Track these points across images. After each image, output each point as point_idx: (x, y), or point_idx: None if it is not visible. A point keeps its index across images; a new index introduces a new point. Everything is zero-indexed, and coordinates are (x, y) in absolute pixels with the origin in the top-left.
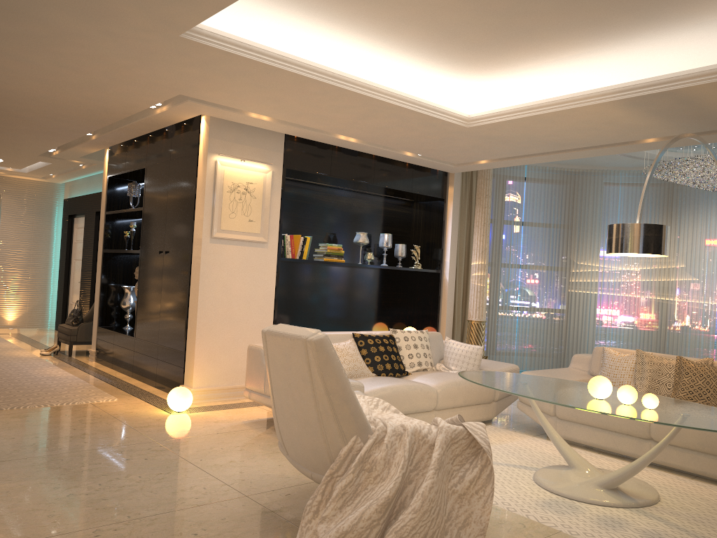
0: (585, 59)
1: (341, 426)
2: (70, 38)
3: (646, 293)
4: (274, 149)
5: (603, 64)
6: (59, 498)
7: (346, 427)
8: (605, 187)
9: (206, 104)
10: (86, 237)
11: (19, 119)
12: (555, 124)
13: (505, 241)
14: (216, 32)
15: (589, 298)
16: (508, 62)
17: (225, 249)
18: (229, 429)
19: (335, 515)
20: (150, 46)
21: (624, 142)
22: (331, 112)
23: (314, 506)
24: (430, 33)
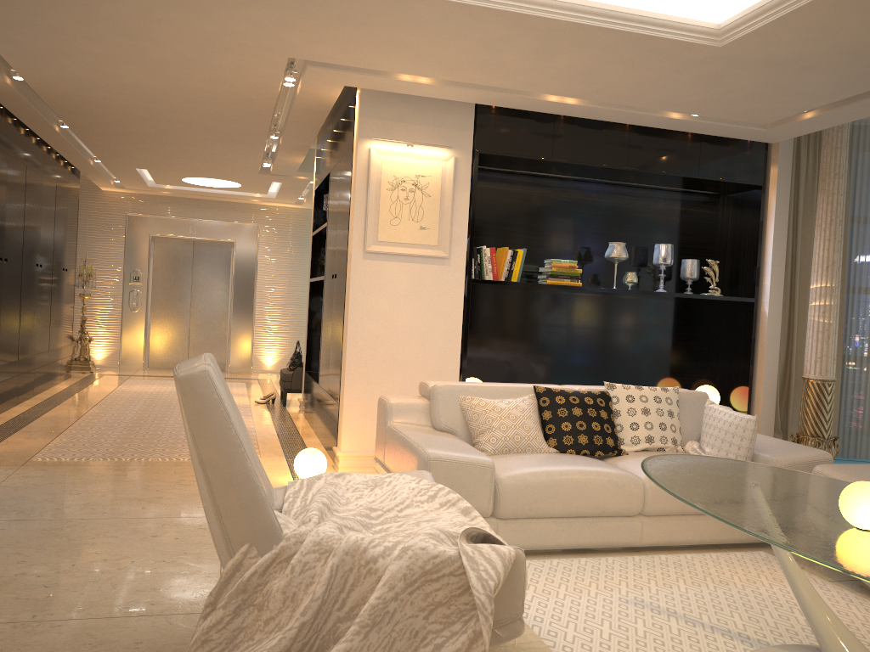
0: None
1: (224, 526)
2: None
3: None
4: (459, 127)
5: None
6: (3, 576)
7: (232, 528)
8: None
9: (334, 69)
10: None
11: (186, 125)
12: None
13: None
14: None
15: None
16: None
17: (386, 268)
18: None
19: None
20: None
21: None
22: (491, 53)
23: None
24: None
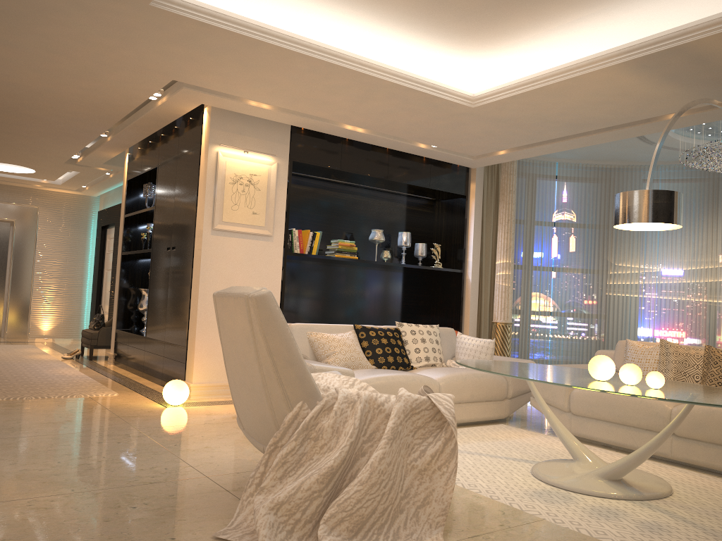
0: (590, 24)
1: (285, 391)
2: (47, 14)
3: (692, 296)
4: (280, 141)
5: (612, 28)
6: (11, 472)
7: (291, 392)
8: (643, 183)
9: (203, 91)
10: (115, 246)
11: (32, 119)
12: (564, 98)
13: (535, 242)
14: (188, 1)
15: (628, 301)
16: (509, 32)
17: (228, 242)
18: (218, 421)
19: (274, 486)
20: (126, 20)
21: (647, 120)
22: (328, 95)
23: (257, 478)
24: (418, 1)
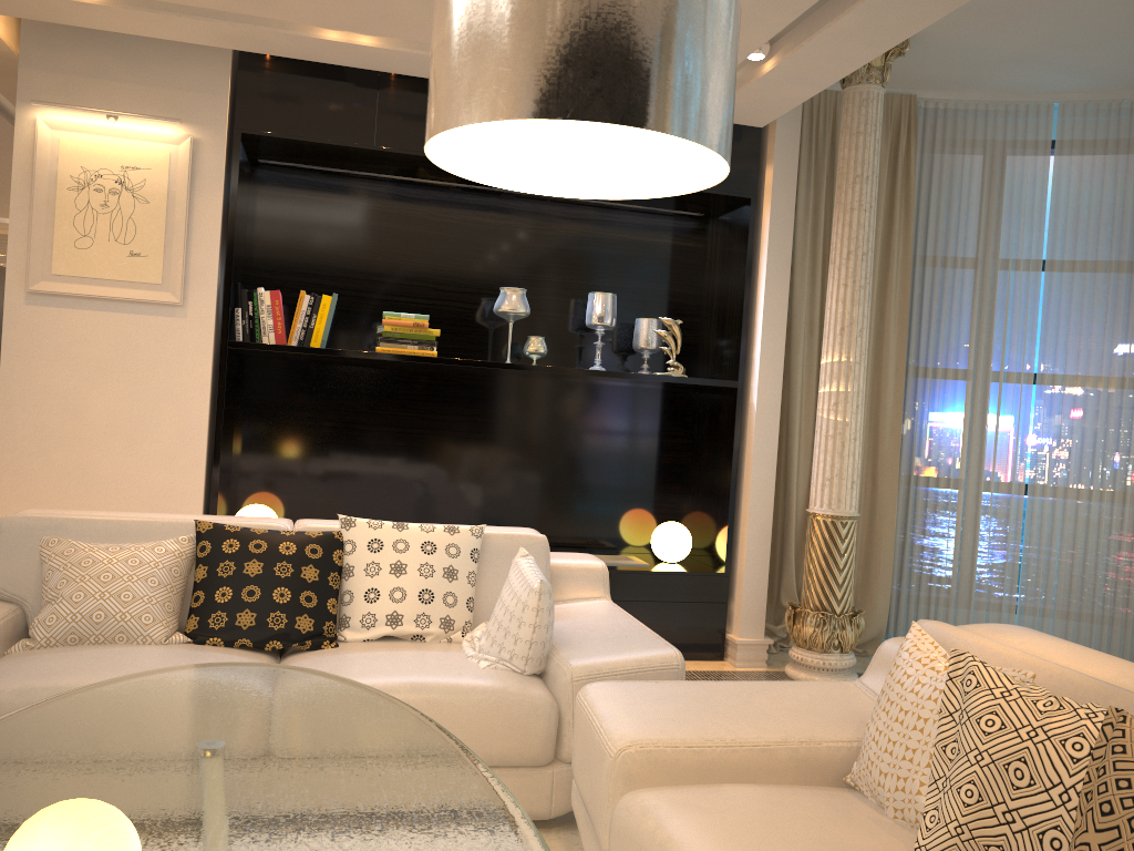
0: None
1: None
2: None
3: None
4: (202, 88)
5: None
6: None
7: None
8: None
9: None
10: None
11: None
12: None
13: (988, 311)
14: None
15: None
16: None
17: (68, 320)
18: None
19: None
20: None
21: None
22: None
23: None
24: None
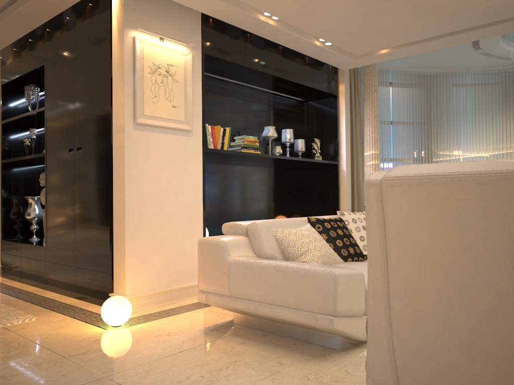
0: None
1: None
2: None
3: None
4: (192, 31)
5: None
6: None
7: None
8: (455, 87)
9: None
10: None
11: None
12: None
13: None
14: None
15: None
16: None
17: (150, 137)
18: (191, 344)
19: None
20: None
21: None
22: None
23: None
24: None
